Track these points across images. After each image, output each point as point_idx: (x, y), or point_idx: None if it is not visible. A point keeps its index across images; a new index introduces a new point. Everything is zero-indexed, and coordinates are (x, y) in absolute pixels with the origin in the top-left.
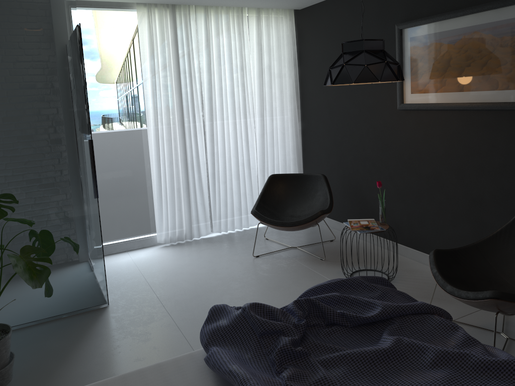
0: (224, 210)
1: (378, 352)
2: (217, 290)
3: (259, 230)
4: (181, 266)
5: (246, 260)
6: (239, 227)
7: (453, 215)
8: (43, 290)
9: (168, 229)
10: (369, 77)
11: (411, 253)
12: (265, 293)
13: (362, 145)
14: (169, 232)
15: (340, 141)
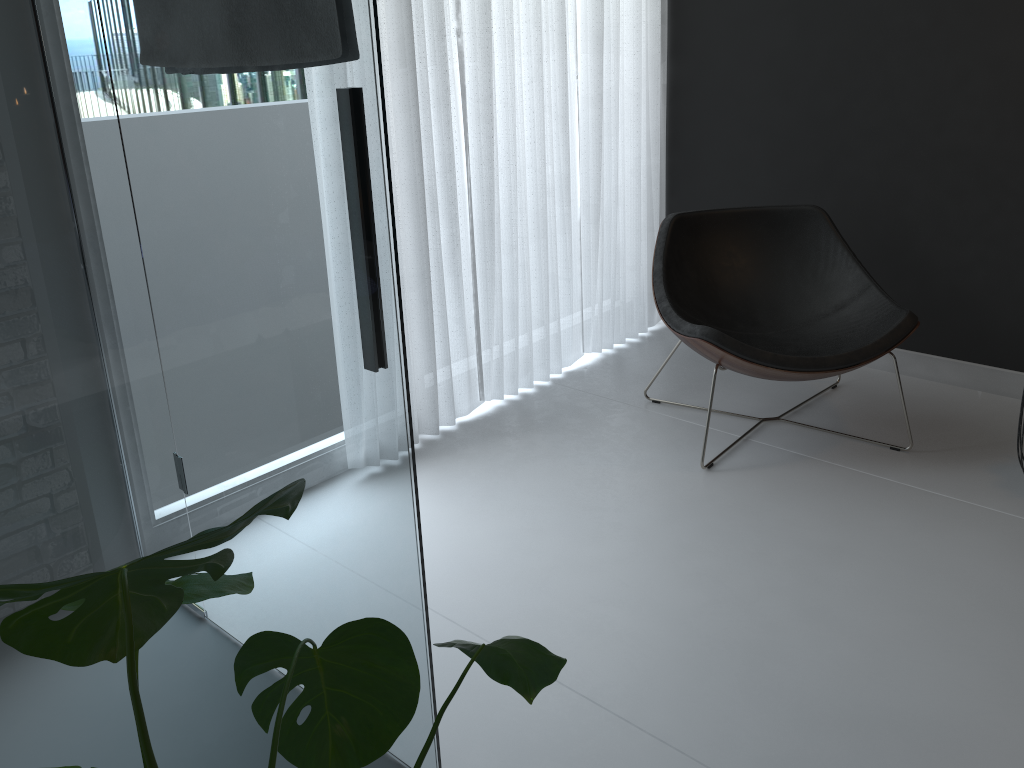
0: (510, 332)
1: None
2: (757, 621)
3: (598, 378)
4: (517, 542)
5: (693, 485)
6: (540, 376)
7: None
8: None
9: None
10: None
11: None
12: (919, 603)
13: (934, 116)
14: None
15: (838, 112)
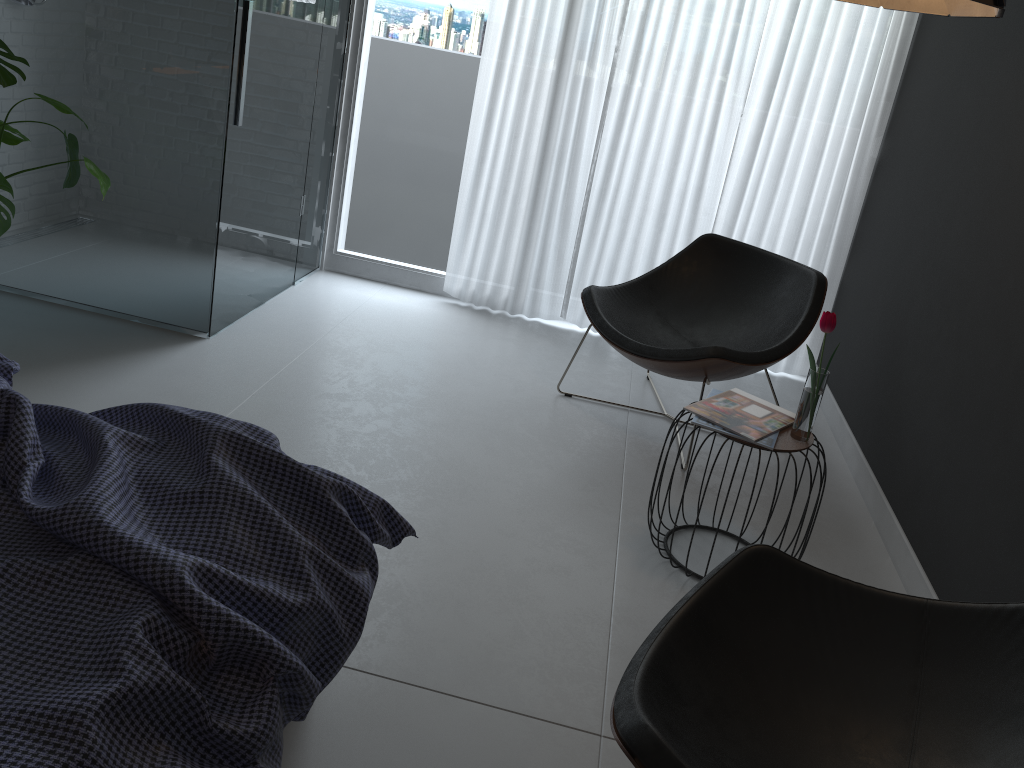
0: (604, 283)
1: None
2: (390, 406)
3: None
4: (414, 343)
5: (535, 390)
6: None
7: (1023, 513)
8: (110, 258)
9: (471, 274)
10: None
11: (910, 569)
12: (454, 457)
13: (947, 226)
14: (472, 280)
15: (918, 208)
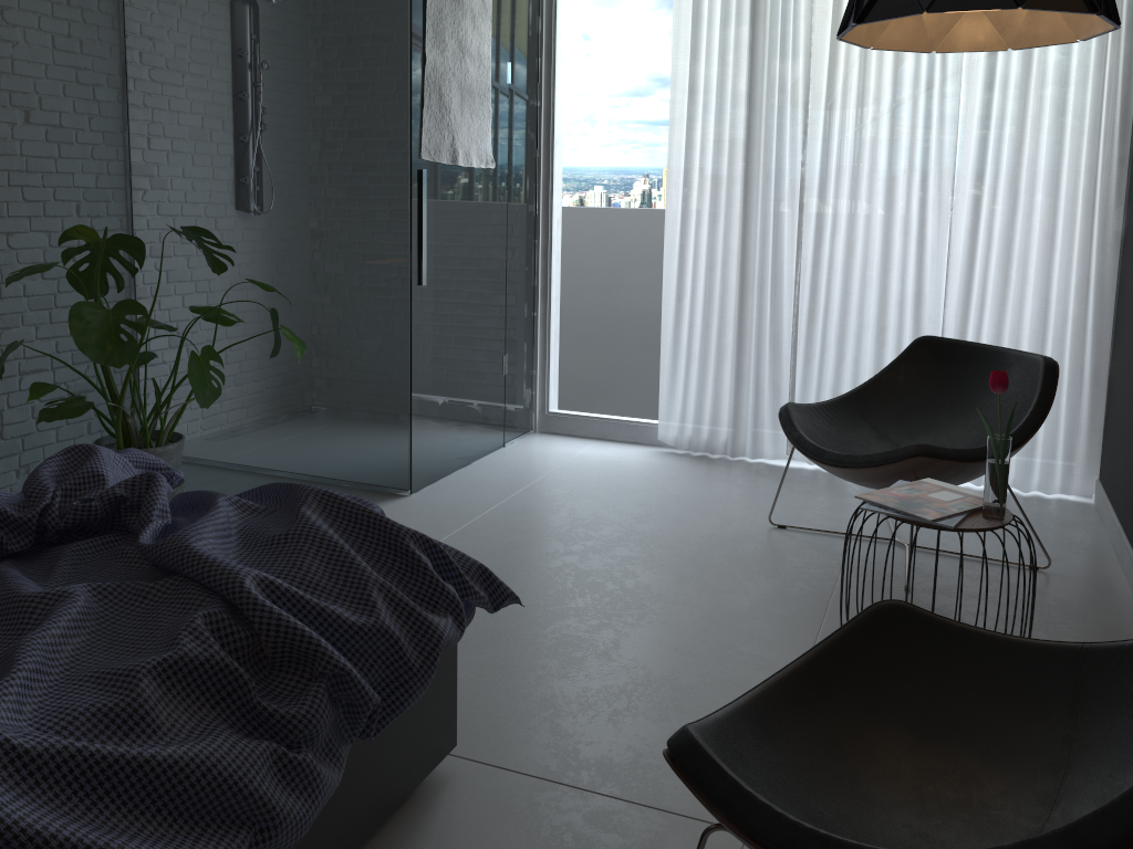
0: None
1: (8, 594)
2: (580, 544)
3: None
4: (619, 489)
5: (744, 524)
6: None
7: None
8: (319, 426)
9: (684, 418)
10: (902, 1)
11: None
12: (639, 586)
13: None
14: (687, 425)
15: None
